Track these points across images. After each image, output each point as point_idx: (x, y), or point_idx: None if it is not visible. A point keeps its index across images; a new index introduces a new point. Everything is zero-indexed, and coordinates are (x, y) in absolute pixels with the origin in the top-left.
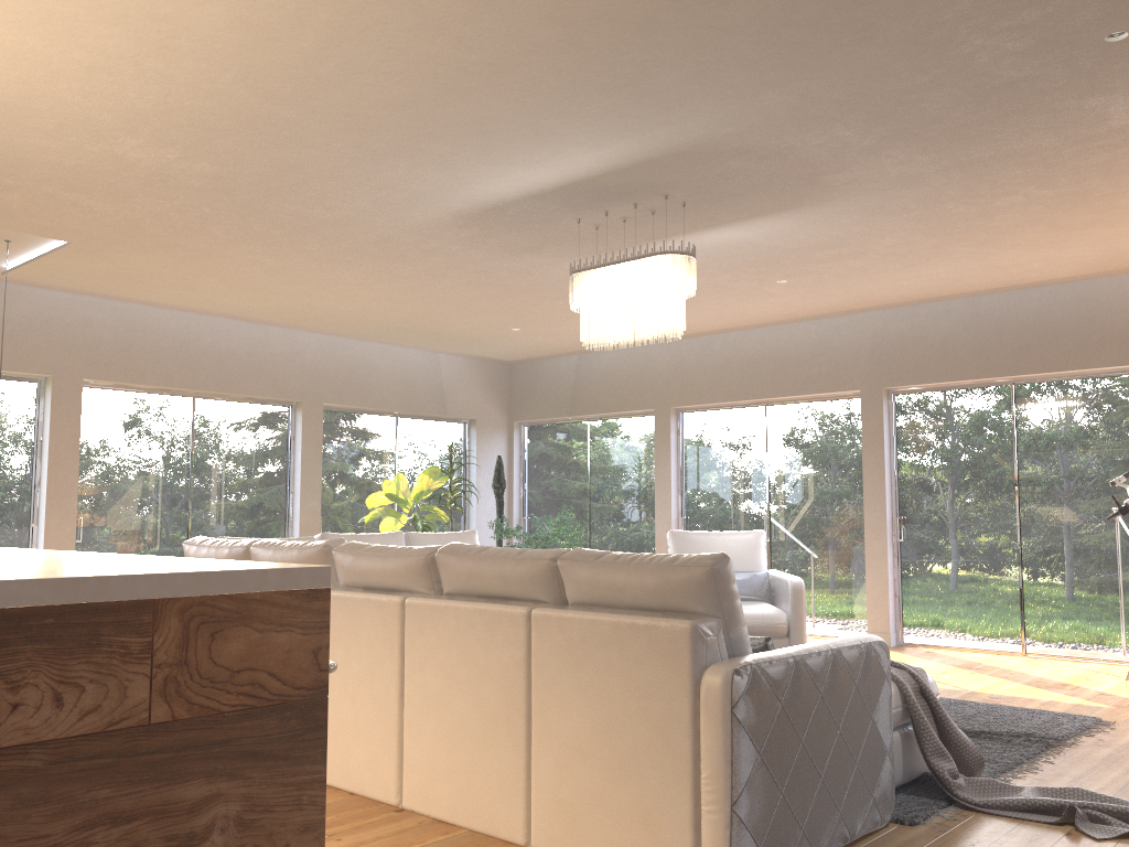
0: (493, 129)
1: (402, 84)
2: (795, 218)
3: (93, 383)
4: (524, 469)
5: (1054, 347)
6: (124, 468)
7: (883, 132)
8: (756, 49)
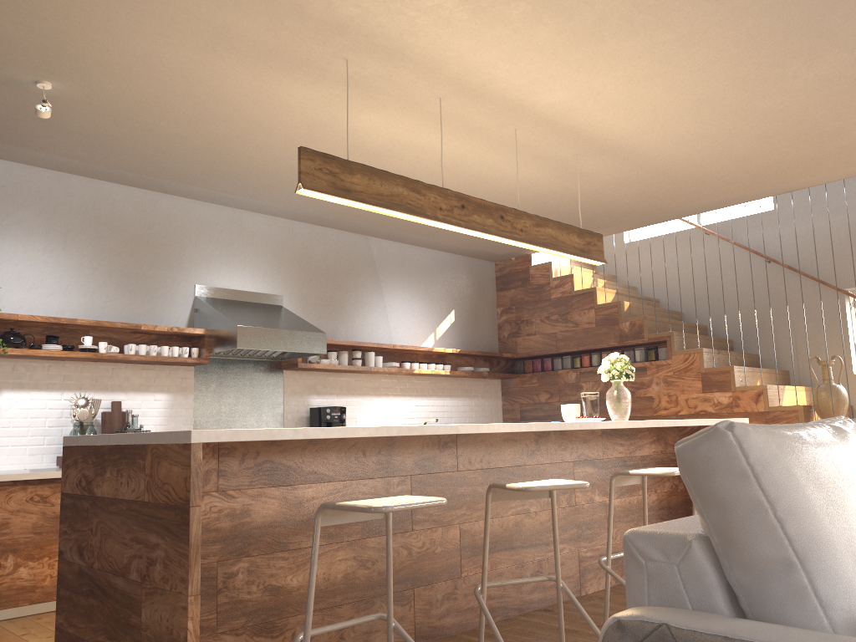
0: None
1: None
2: None
3: None
4: None
5: None
6: None
7: None
8: None
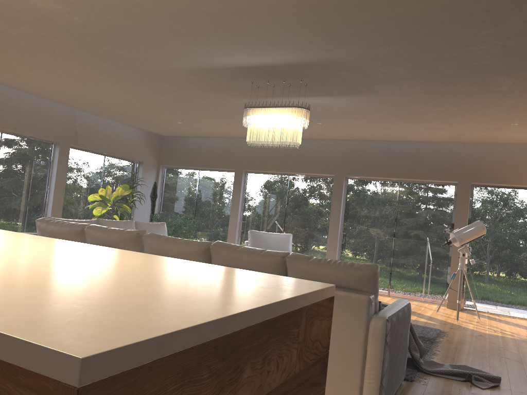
0: (246, 35)
1: (219, 5)
2: (348, 99)
3: None
4: (162, 189)
5: (419, 169)
6: None
7: (414, 73)
8: (394, 28)
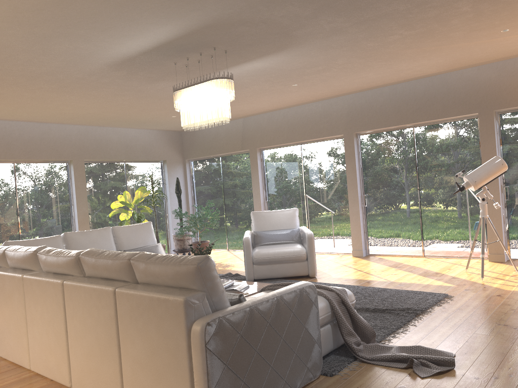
0: (101, 19)
1: None
2: (287, 54)
3: None
4: (193, 182)
5: (432, 108)
6: None
7: (314, 7)
8: None
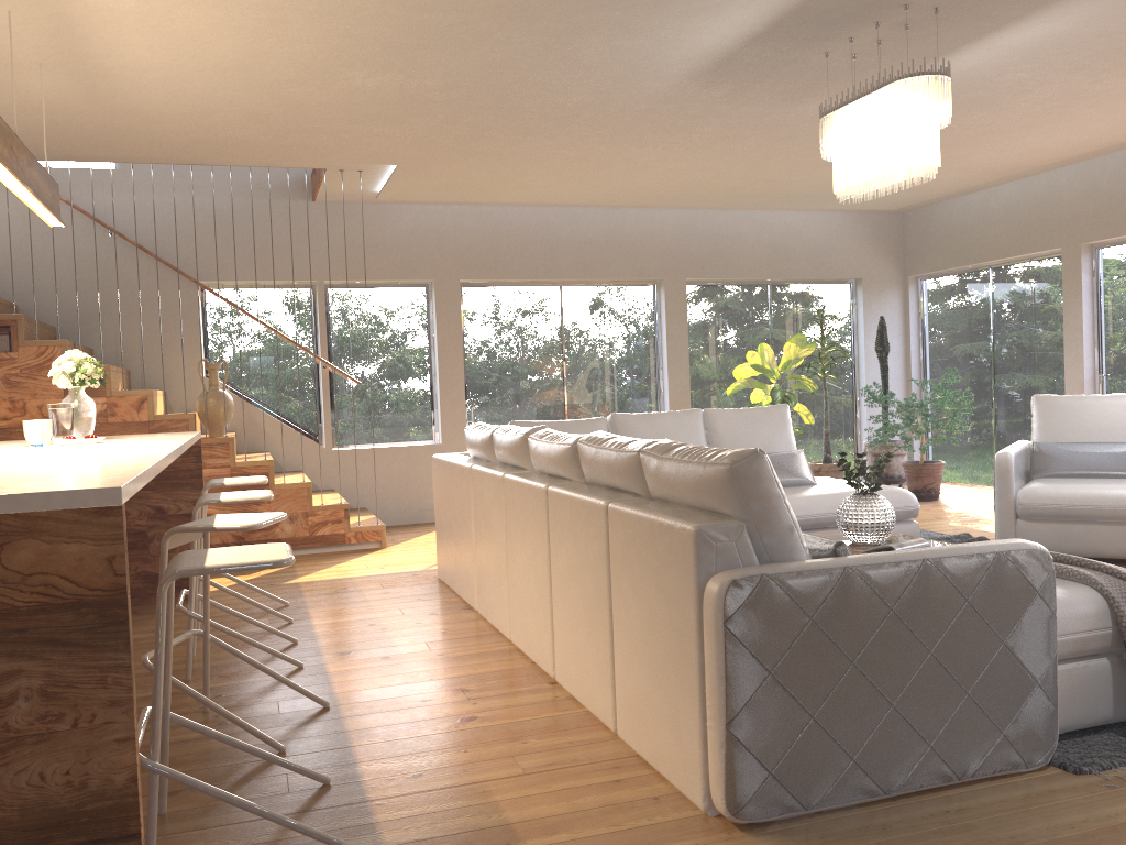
0: None
1: None
2: None
3: (470, 282)
4: (922, 328)
5: None
6: (503, 356)
7: None
8: None
